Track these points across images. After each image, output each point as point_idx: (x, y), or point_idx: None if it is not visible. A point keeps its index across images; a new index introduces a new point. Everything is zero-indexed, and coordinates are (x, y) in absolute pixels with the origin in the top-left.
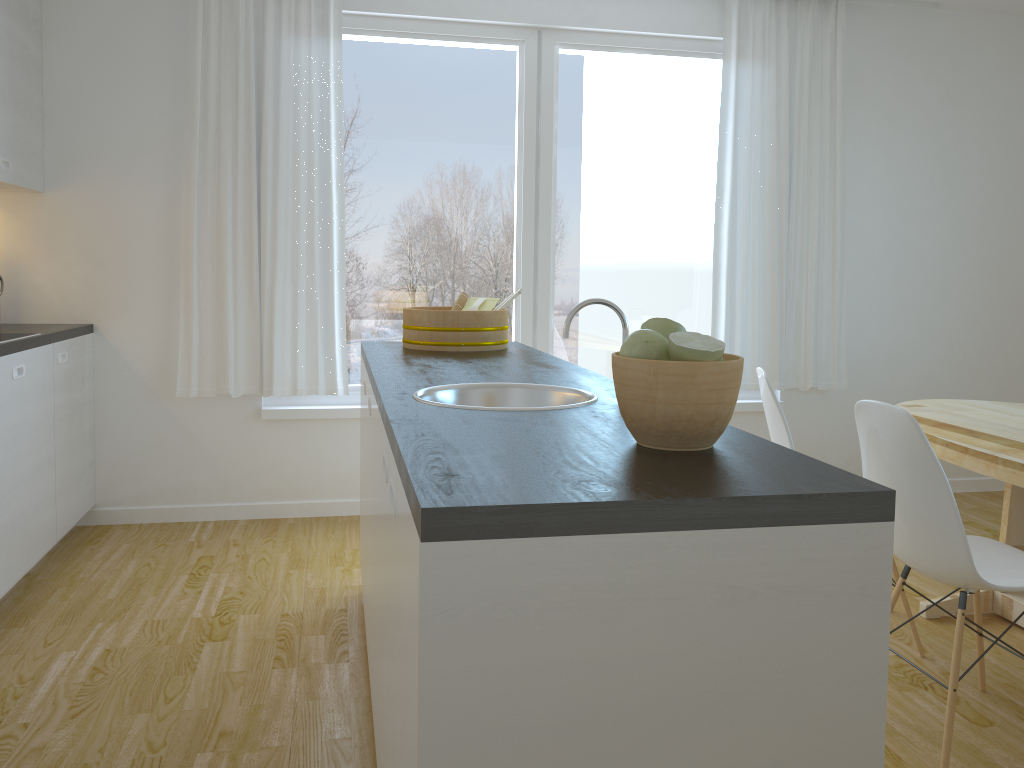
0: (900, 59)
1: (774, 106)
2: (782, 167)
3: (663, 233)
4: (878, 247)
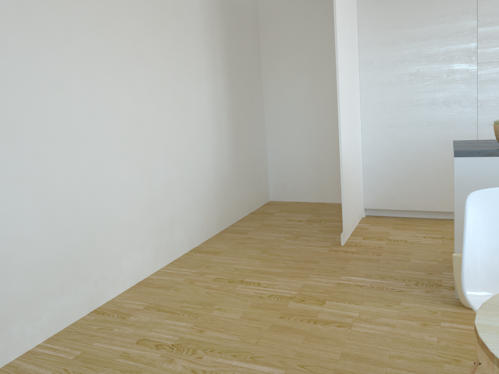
0: None
1: None
2: None
3: None
4: None
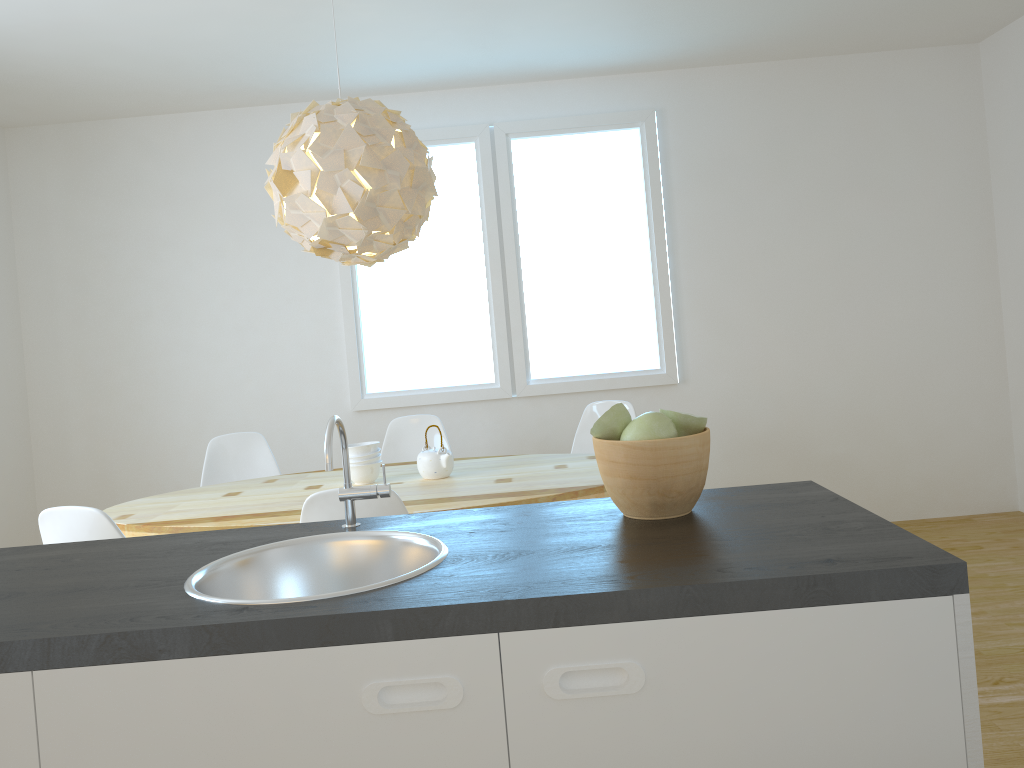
0: None
1: None
2: None
3: None
4: None
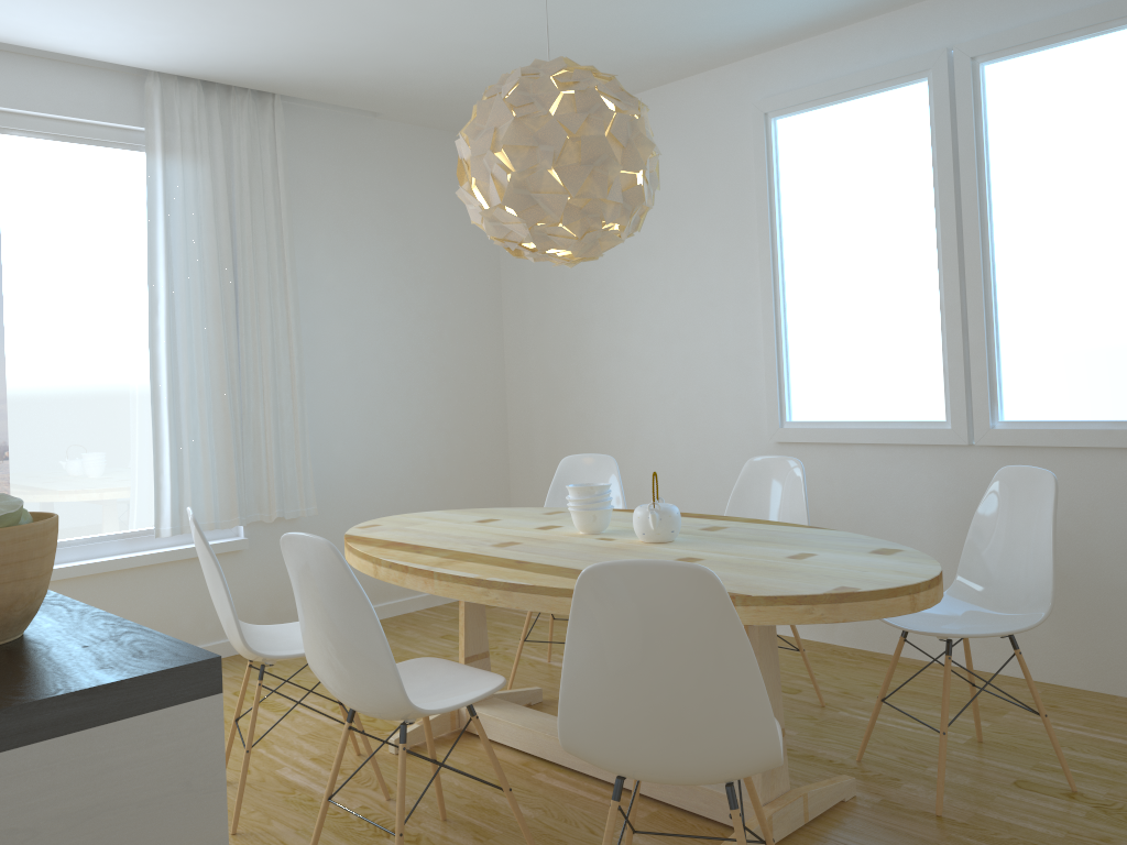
0: (345, 165)
1: (212, 208)
2: (226, 275)
3: (85, 354)
4: (339, 359)
